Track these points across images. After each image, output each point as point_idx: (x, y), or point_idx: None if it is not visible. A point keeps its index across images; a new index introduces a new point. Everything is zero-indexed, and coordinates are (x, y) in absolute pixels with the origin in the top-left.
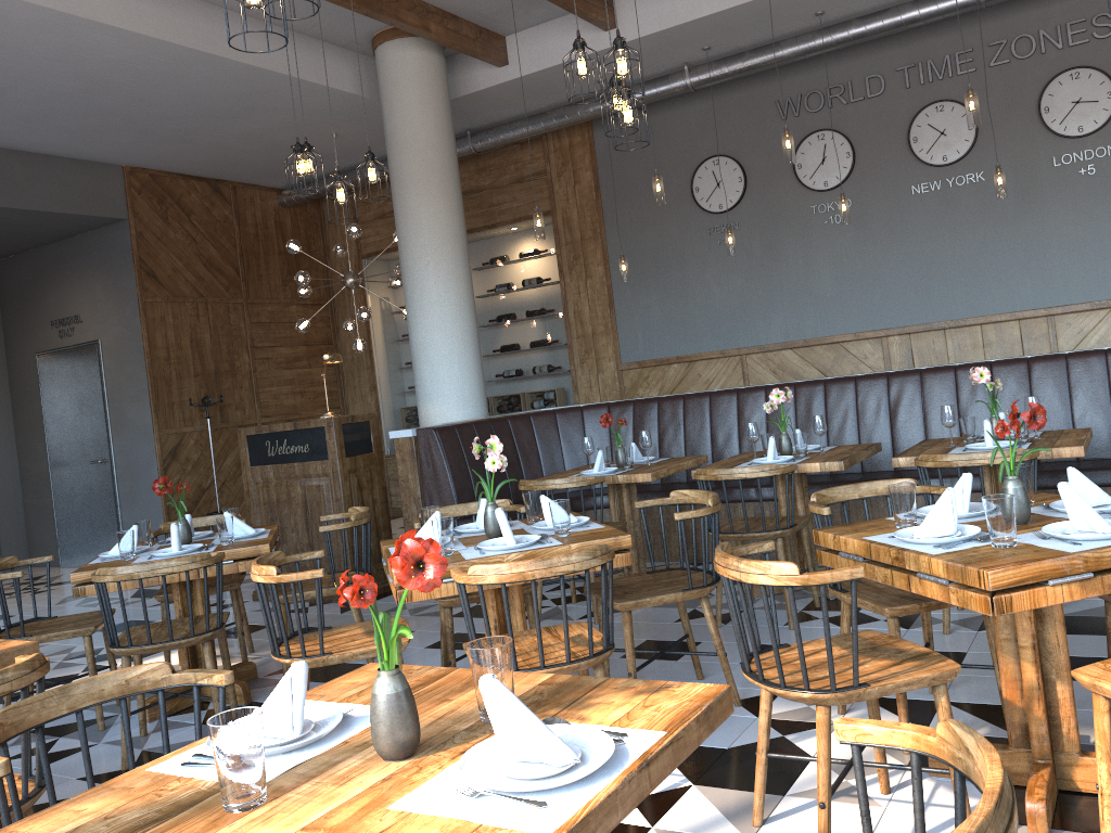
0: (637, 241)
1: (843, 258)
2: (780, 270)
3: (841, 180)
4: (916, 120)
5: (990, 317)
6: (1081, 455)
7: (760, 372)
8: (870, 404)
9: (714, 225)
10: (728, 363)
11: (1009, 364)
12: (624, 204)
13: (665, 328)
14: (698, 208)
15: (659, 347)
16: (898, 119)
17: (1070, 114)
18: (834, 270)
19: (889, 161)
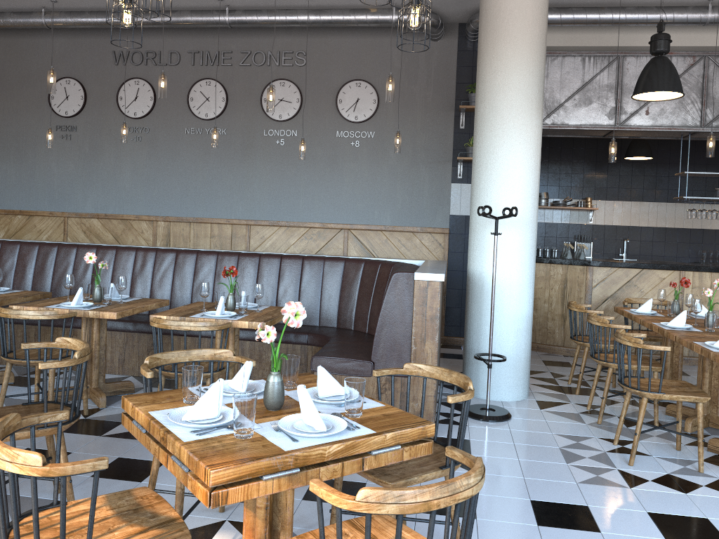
0: (6, 123)
1: (139, 165)
2: (99, 165)
3: (145, 114)
4: (194, 87)
5: (215, 219)
6: (115, 318)
7: (75, 230)
8: (82, 264)
9: (61, 124)
10: (56, 221)
11: (166, 252)
12: (1, 95)
13: (17, 189)
14: (52, 110)
15: (10, 201)
16: (185, 84)
17: (277, 106)
18: (133, 172)
19: (175, 108)
